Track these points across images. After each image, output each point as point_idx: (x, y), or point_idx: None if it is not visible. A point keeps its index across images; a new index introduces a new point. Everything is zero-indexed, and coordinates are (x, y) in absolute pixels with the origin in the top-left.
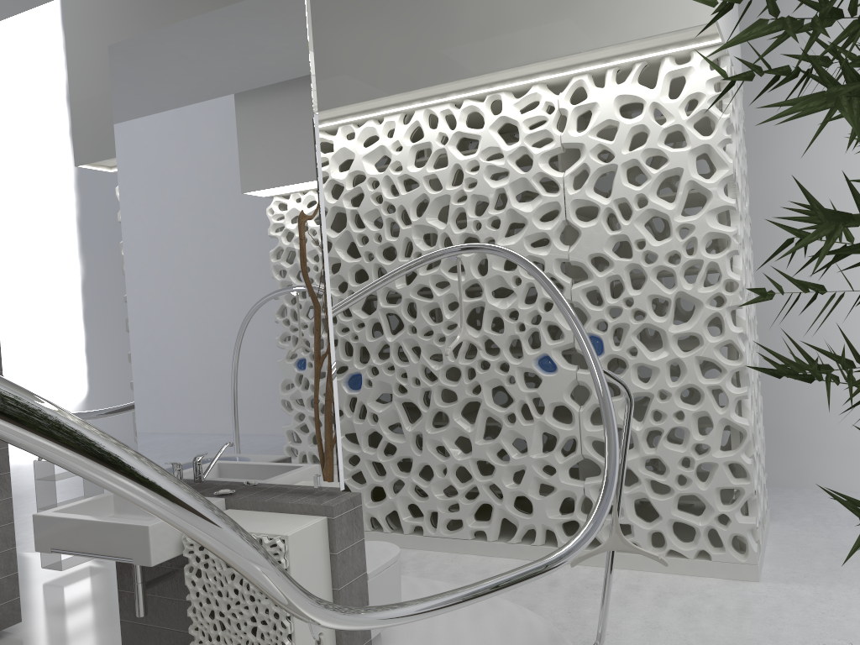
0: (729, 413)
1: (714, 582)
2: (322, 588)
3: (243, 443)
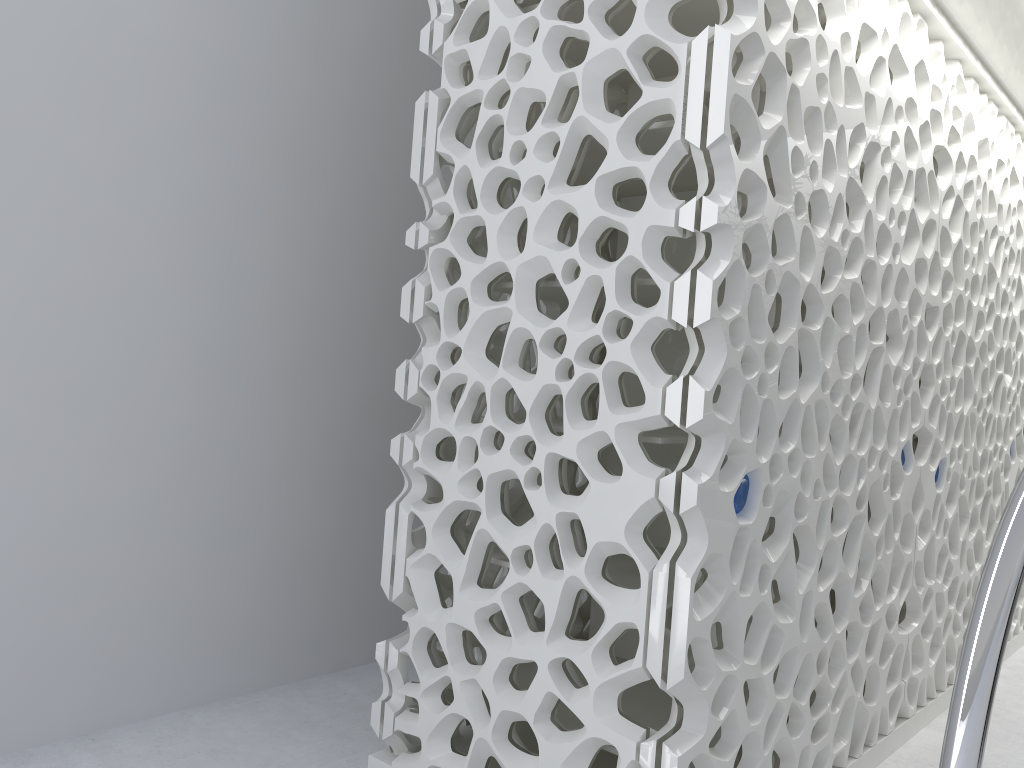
0: None
1: None
2: None
3: None
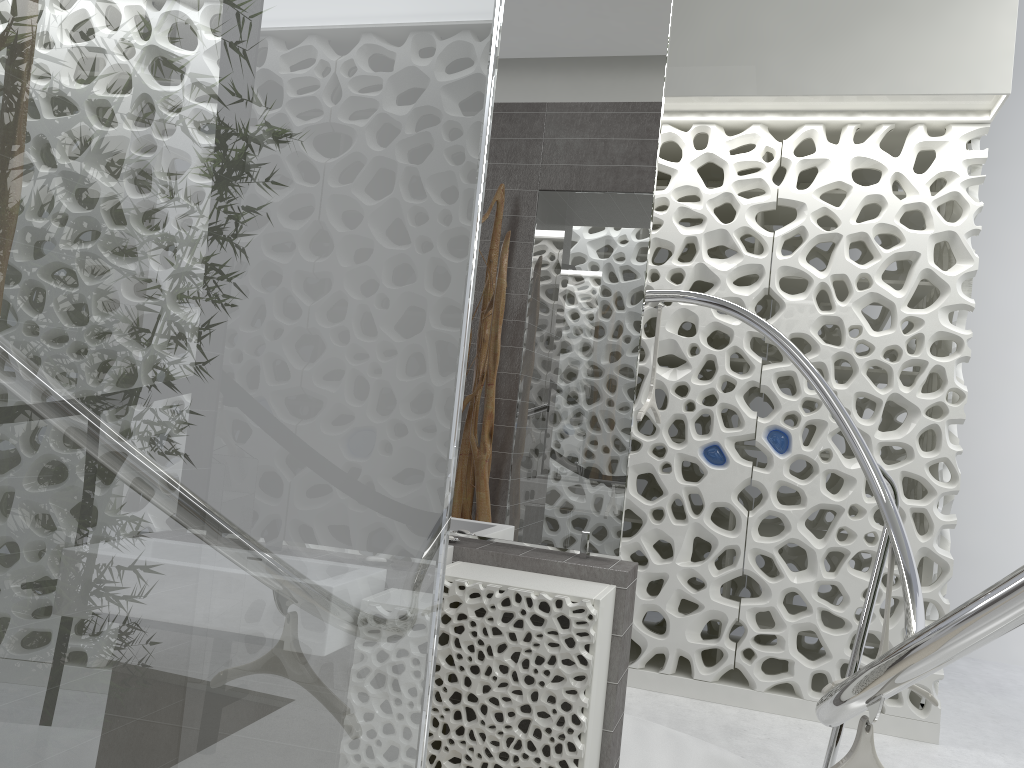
0: (932, 542)
1: (888, 739)
2: (603, 679)
3: (475, 478)
